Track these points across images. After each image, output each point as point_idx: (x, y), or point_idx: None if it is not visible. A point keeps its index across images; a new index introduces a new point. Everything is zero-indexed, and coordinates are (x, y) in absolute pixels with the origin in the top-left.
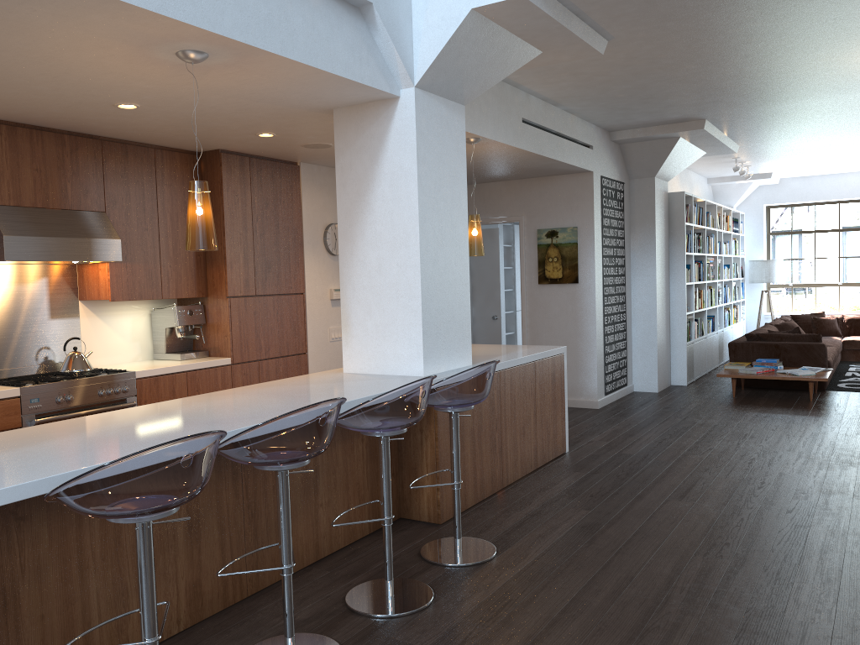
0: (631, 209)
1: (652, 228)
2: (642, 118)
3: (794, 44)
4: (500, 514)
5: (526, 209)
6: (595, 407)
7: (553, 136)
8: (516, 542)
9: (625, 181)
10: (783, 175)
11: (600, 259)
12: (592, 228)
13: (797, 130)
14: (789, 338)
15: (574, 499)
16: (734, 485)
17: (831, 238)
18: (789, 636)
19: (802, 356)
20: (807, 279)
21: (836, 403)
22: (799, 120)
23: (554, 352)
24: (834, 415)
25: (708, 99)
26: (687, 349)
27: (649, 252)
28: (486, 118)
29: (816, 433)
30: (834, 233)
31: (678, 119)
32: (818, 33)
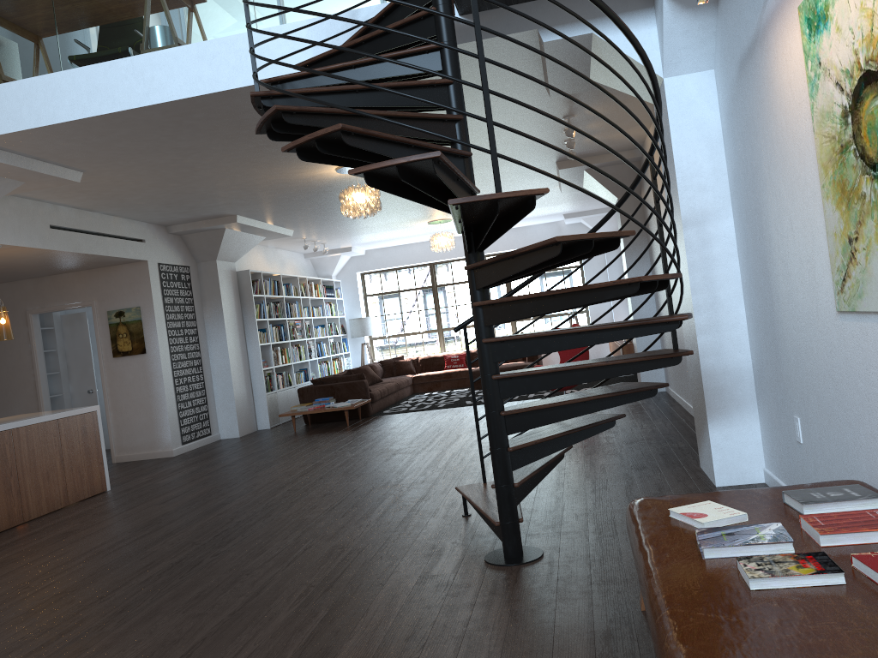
0: (201, 287)
1: (220, 302)
2: (182, 216)
3: (235, 171)
4: (5, 538)
5: (96, 294)
6: (171, 456)
7: (91, 236)
8: (0, 551)
9: (191, 265)
10: (364, 247)
11: (164, 332)
12: (152, 306)
13: (323, 218)
14: (342, 379)
15: (77, 518)
16: (212, 489)
17: (411, 295)
18: (136, 558)
19: (350, 392)
20: (398, 330)
21: (363, 424)
22: (314, 212)
23: (84, 410)
24: (350, 432)
25: (219, 202)
26: (267, 398)
27: (219, 321)
28: (4, 229)
29: (319, 447)
30: (412, 292)
31: (214, 216)
32: (241, 165)
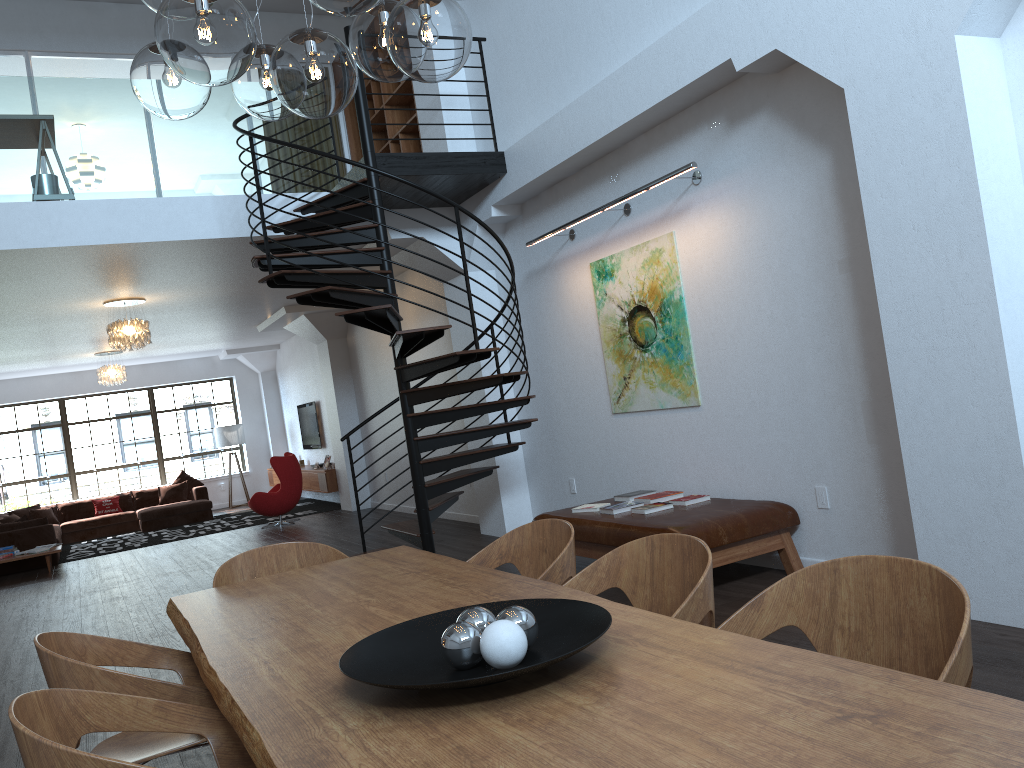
0: None
1: None
2: None
3: (14, 298)
4: None
5: None
6: None
7: None
8: None
9: None
10: None
11: None
12: None
13: (3, 346)
14: (20, 526)
15: None
16: (18, 622)
17: (35, 435)
18: None
19: (35, 538)
20: (17, 476)
21: (71, 568)
22: (6, 339)
23: None
24: (73, 574)
25: None
26: None
27: None
28: None
29: (64, 585)
30: (36, 431)
31: None
32: (31, 293)
